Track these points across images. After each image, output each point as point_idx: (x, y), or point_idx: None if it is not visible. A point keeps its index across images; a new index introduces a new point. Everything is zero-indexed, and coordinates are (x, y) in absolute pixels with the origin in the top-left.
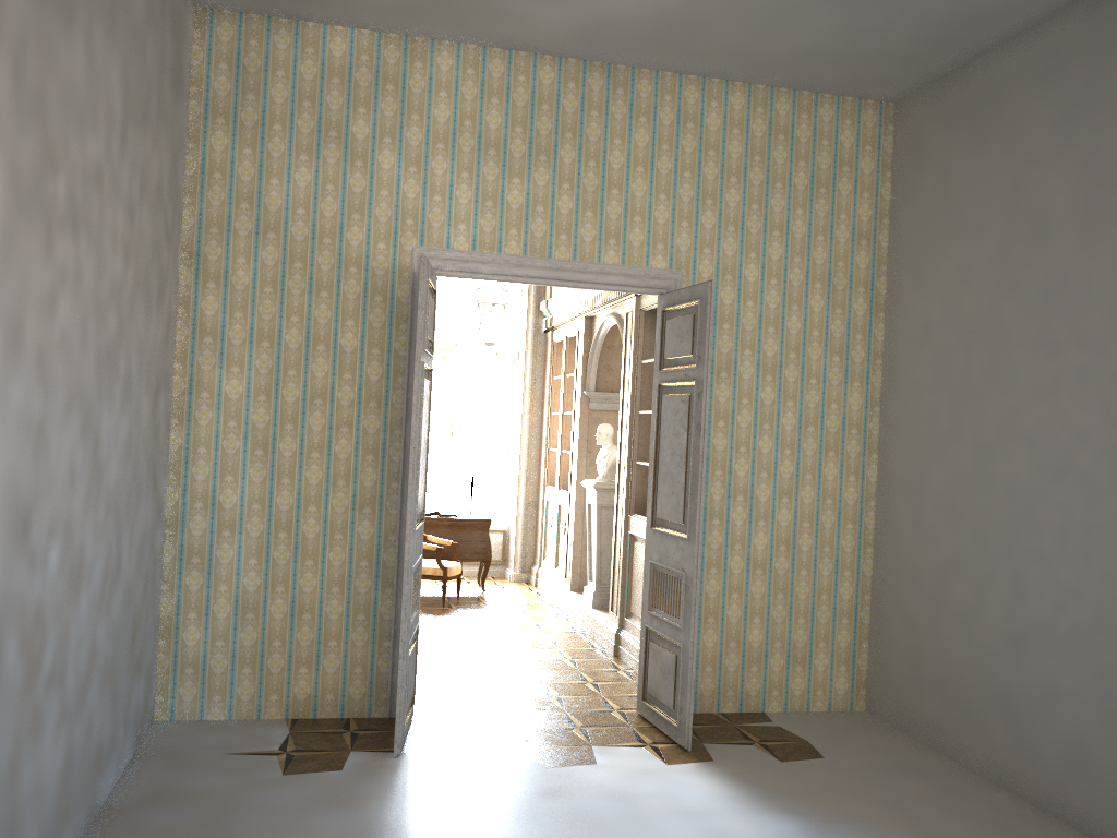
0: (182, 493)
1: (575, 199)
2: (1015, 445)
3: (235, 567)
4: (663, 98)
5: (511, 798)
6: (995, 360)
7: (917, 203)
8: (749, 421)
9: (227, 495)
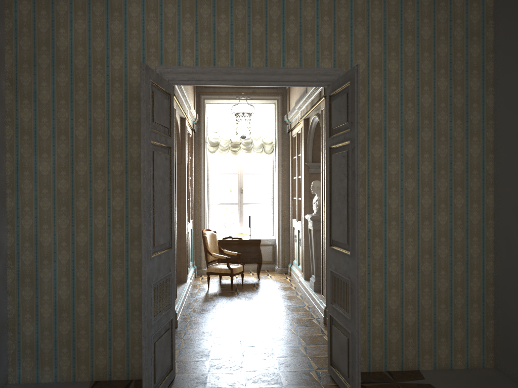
0: (16, 237)
1: (264, 25)
2: None
3: (52, 284)
4: None
5: None
6: None
7: (515, 2)
8: (397, 169)
9: (45, 237)
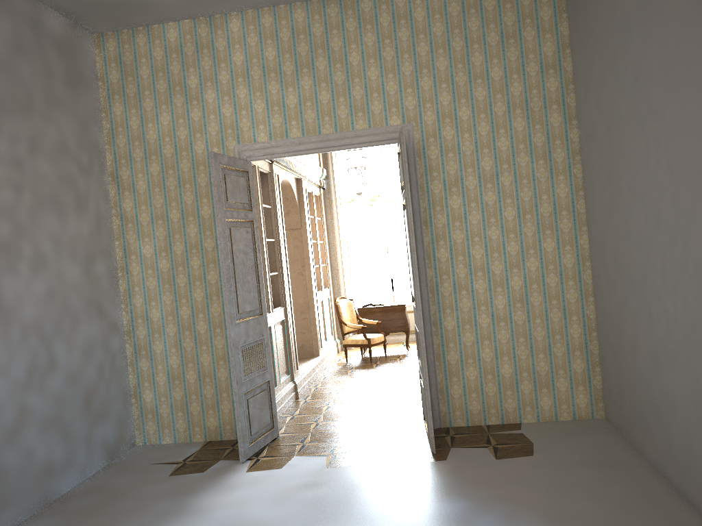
0: (130, 315)
1: (330, 91)
2: (636, 206)
3: (164, 355)
4: (381, 8)
5: (283, 488)
6: (621, 141)
7: (579, 32)
8: (479, 218)
9: (154, 313)
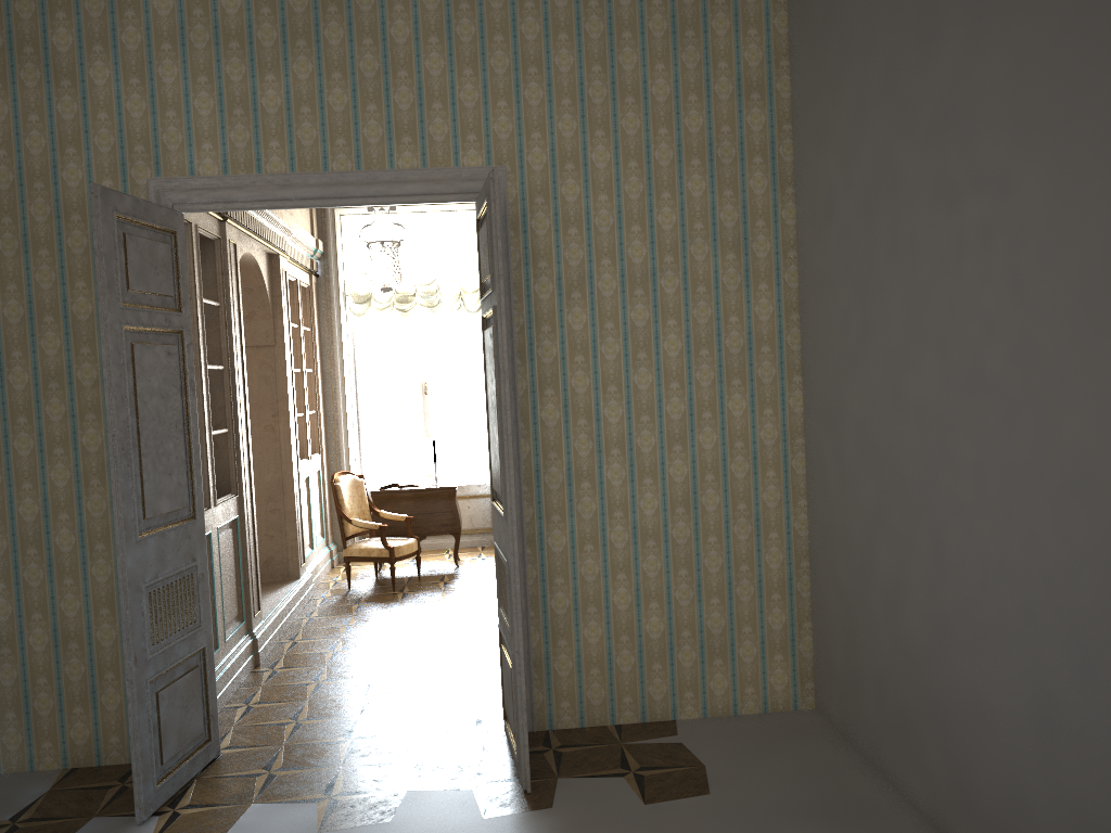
0: None
1: (350, 90)
2: (923, 349)
3: None
4: None
5: None
6: (896, 229)
7: (811, 29)
8: (618, 351)
9: None
